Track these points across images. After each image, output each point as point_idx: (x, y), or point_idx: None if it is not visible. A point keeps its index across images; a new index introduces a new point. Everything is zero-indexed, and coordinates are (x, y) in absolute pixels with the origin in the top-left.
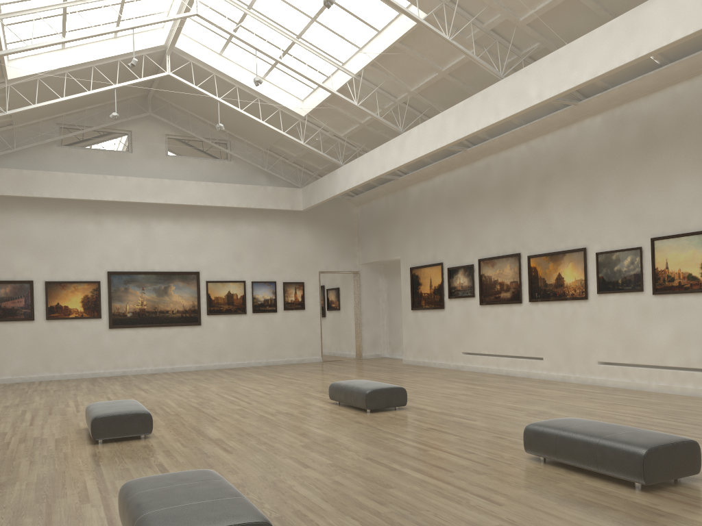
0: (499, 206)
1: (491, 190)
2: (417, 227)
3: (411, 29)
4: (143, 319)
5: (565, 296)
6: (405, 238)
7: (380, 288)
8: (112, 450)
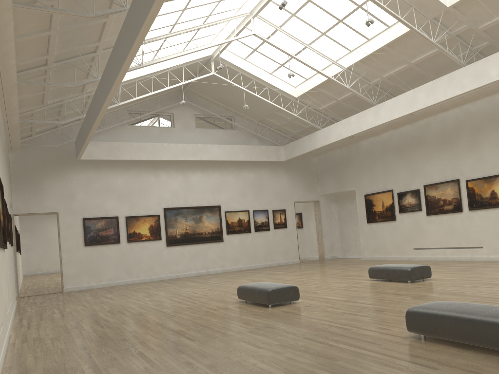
0: (439, 149)
1: (431, 139)
2: (369, 167)
3: (398, 37)
4: (187, 239)
5: (498, 205)
6: (358, 175)
7: (332, 211)
8: (290, 309)
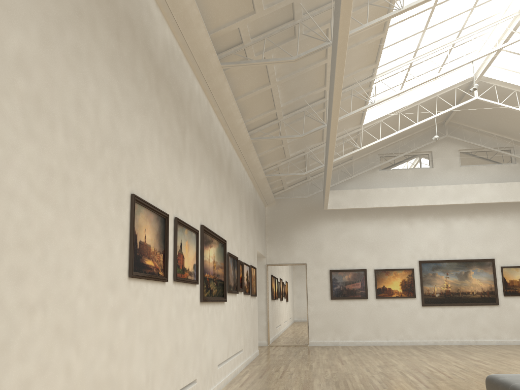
0: None
1: None
2: None
3: None
4: (448, 299)
5: None
6: None
7: None
8: None
